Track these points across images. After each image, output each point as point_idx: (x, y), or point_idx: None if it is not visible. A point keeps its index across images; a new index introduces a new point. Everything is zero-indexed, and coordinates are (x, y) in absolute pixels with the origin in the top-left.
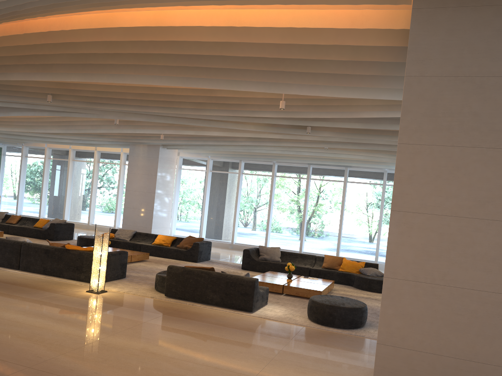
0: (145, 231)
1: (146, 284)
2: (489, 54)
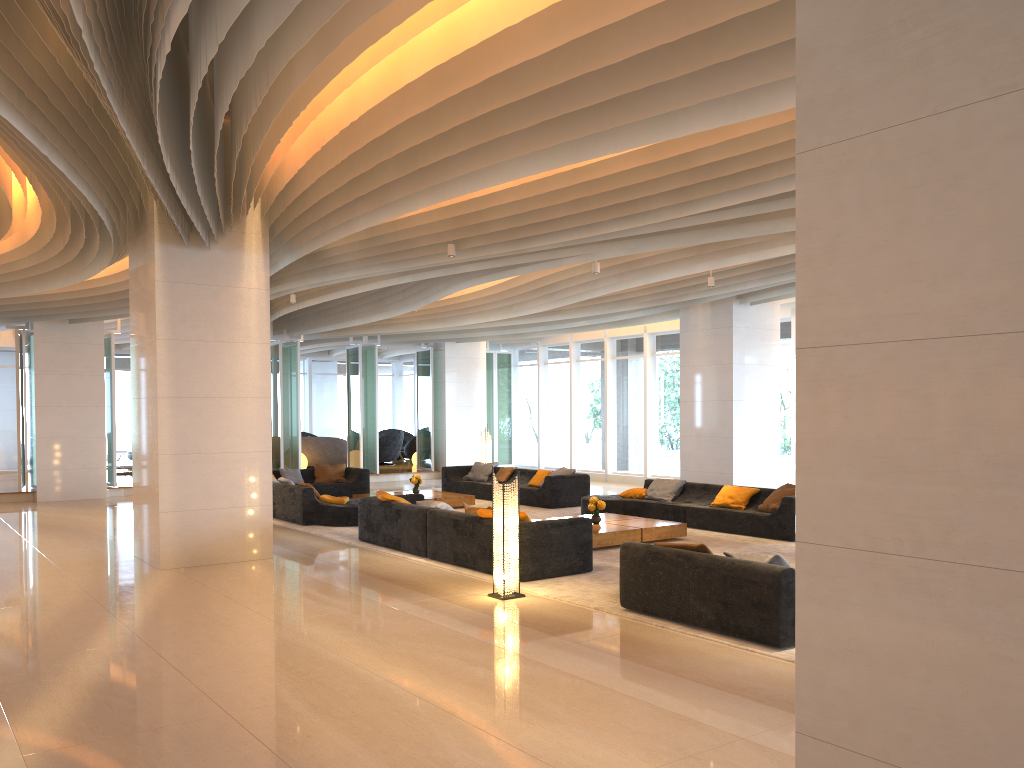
0: (722, 481)
1: (617, 584)
2: None
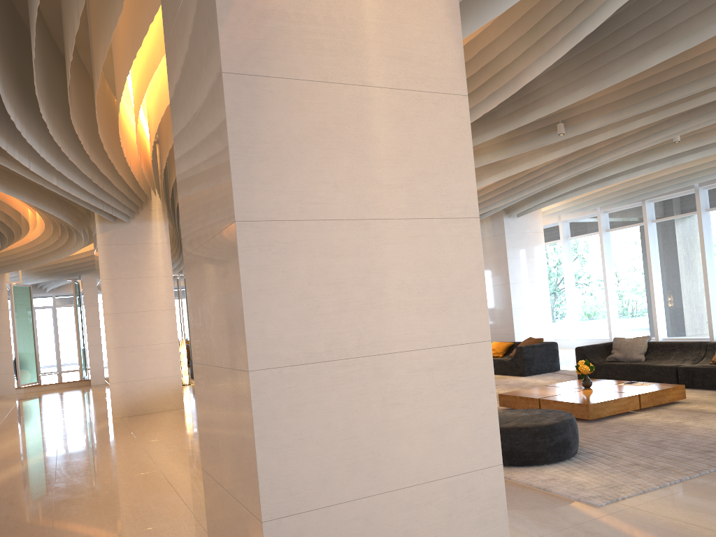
0: (508, 339)
1: None
2: None
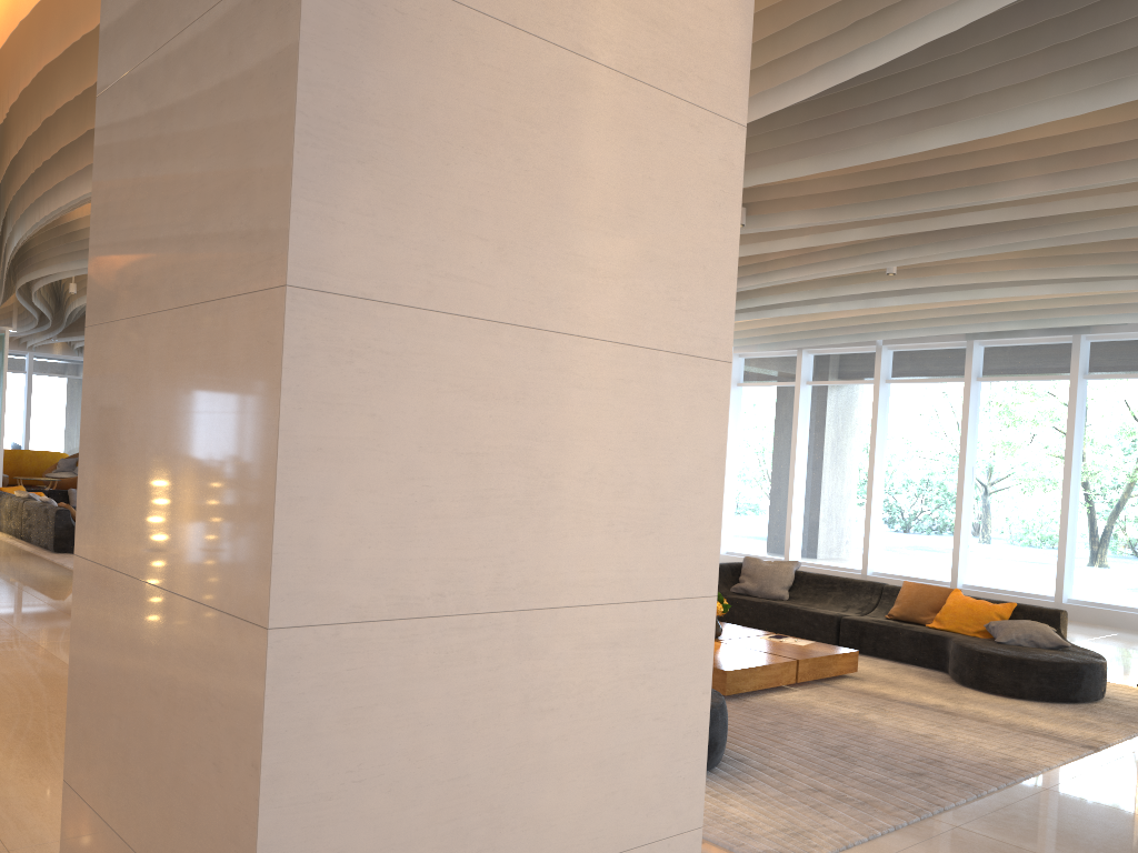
0: None
1: None
2: None
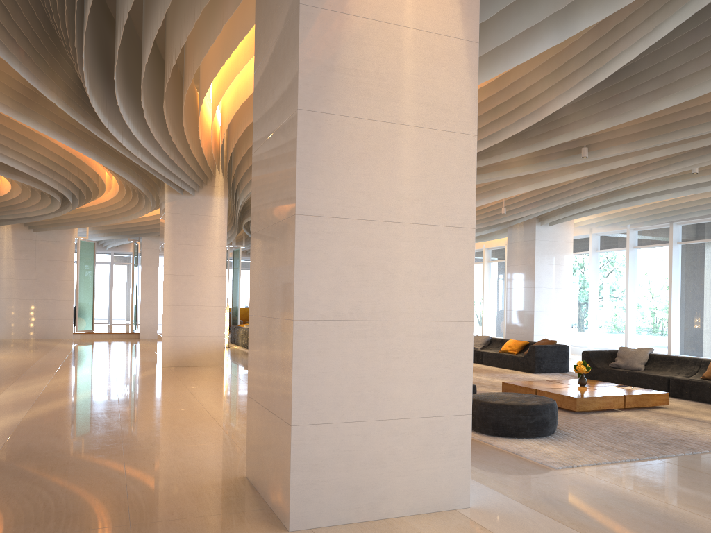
0: (527, 339)
1: None
2: (276, 10)
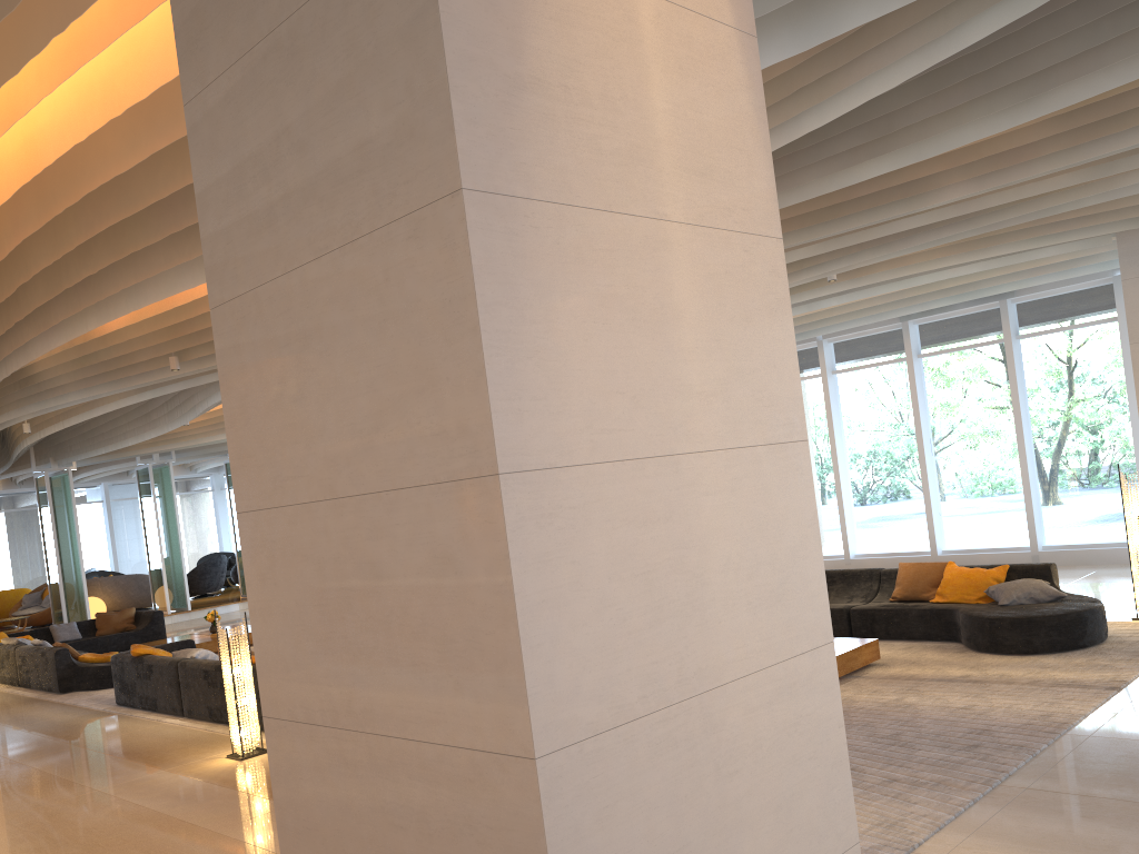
0: None
1: None
2: None
